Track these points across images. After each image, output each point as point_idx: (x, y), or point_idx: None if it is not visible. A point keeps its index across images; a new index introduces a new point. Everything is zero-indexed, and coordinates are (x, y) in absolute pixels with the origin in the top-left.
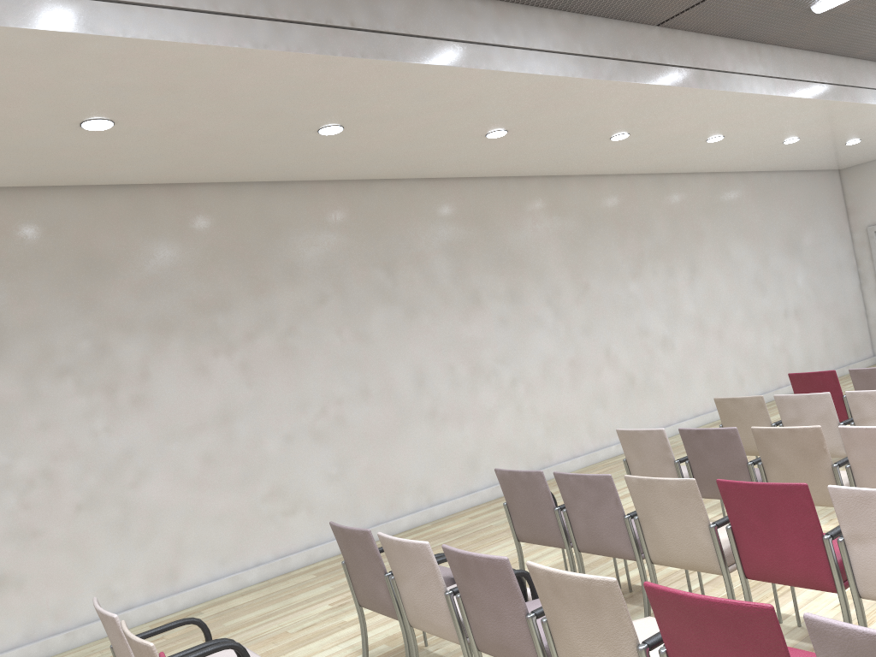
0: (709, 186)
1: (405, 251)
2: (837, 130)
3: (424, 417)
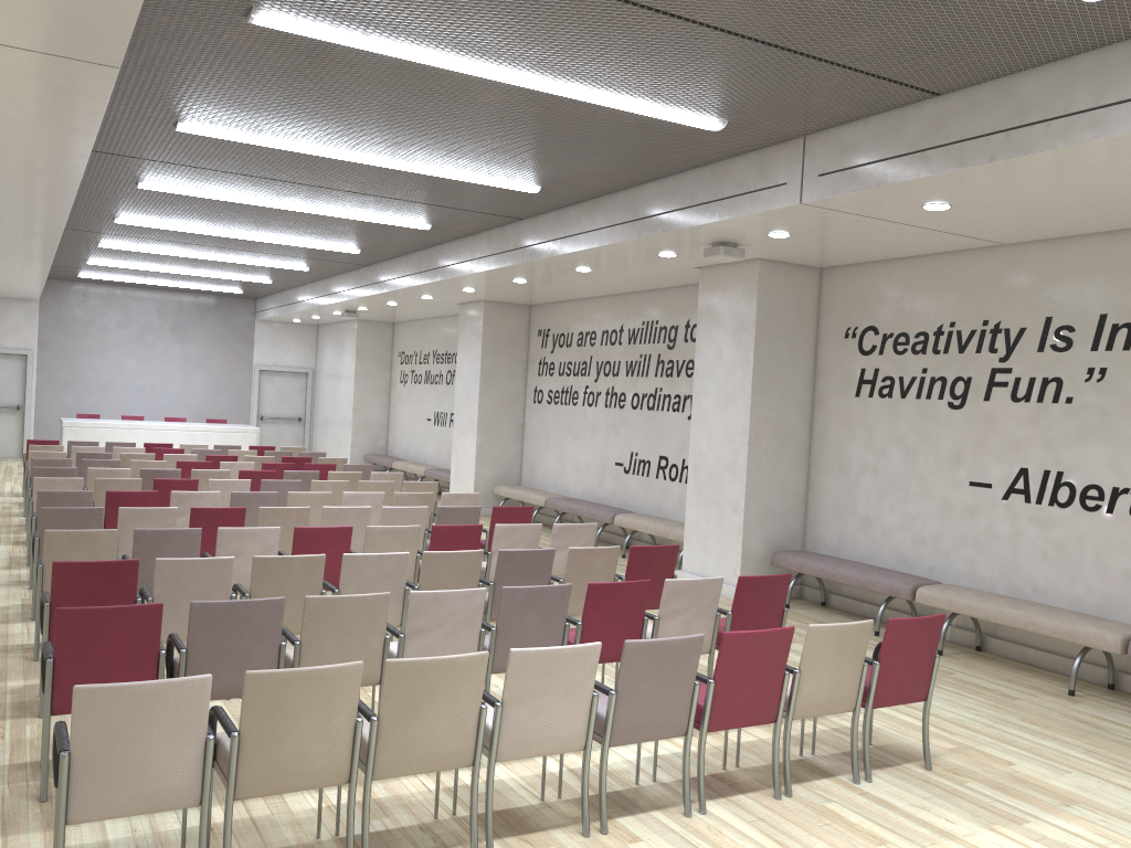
0: None
1: None
2: None
3: None
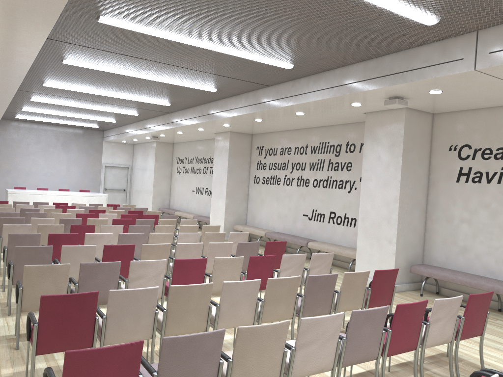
0: None
1: None
2: None
3: None
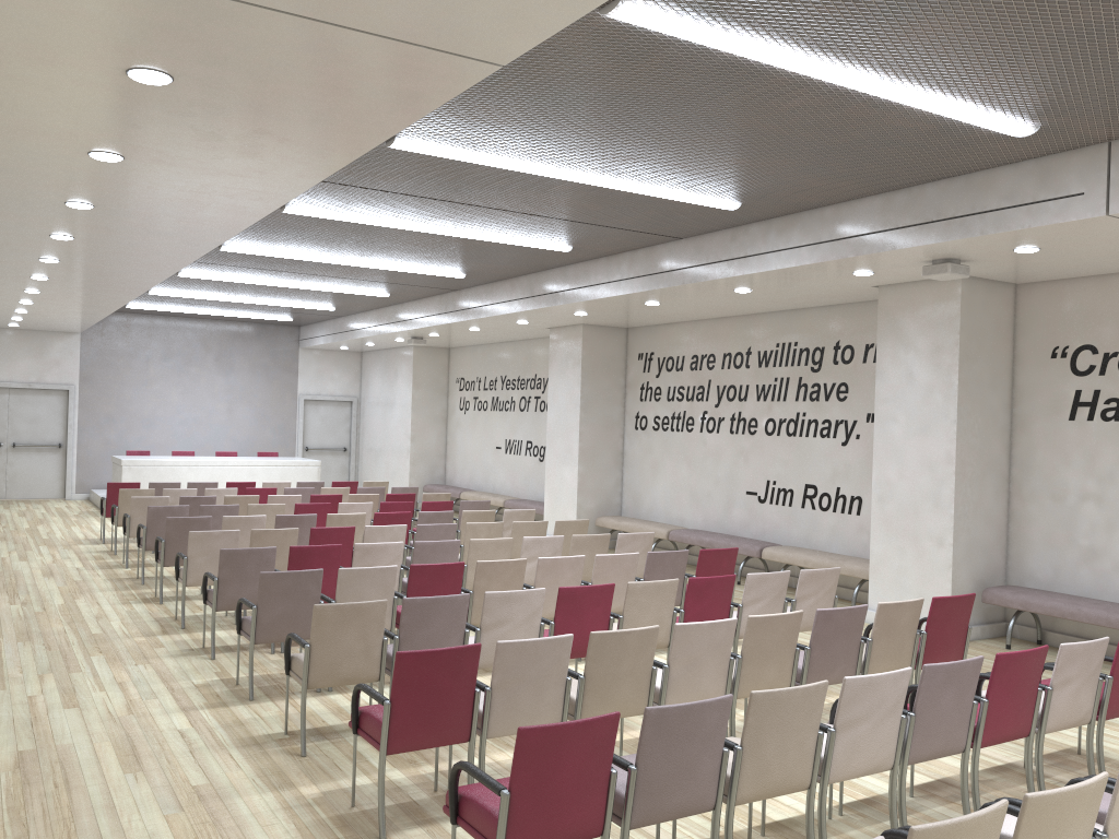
0: None
1: None
2: (49, 314)
3: None
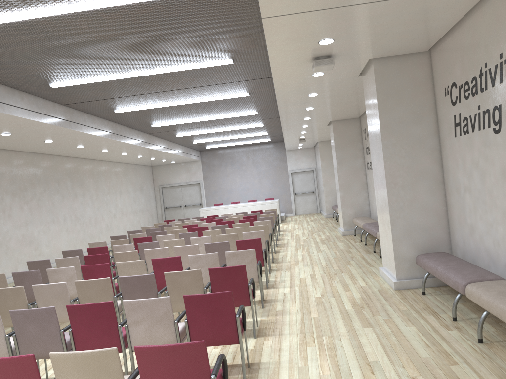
0: (124, 167)
1: (62, 178)
2: (164, 158)
3: (65, 230)
